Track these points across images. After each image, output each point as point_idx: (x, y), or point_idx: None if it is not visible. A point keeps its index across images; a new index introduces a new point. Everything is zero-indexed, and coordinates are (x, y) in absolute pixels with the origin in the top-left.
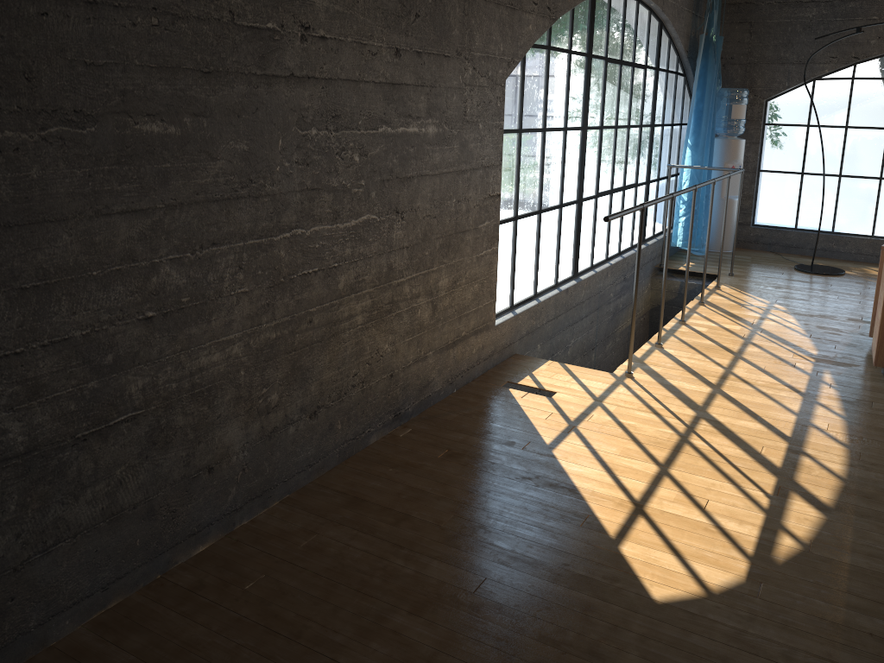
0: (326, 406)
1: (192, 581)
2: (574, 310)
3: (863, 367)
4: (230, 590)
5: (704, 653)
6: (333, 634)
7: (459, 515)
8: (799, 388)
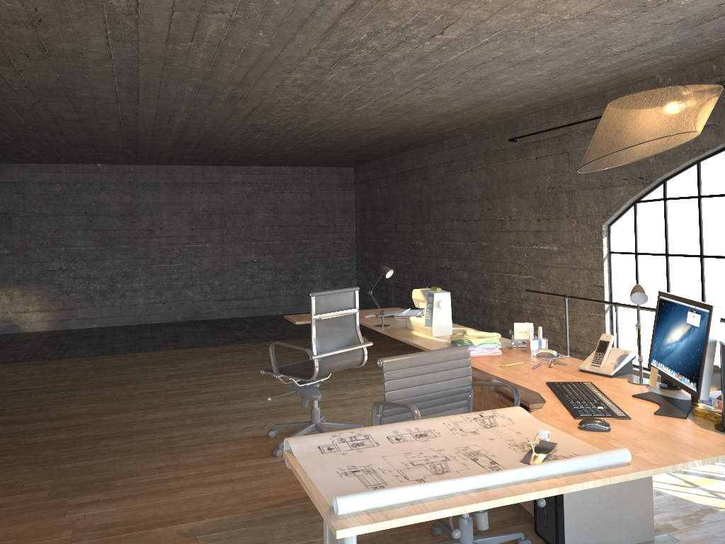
0: None
1: None
2: None
3: None
4: None
5: None
6: None
7: None
8: None
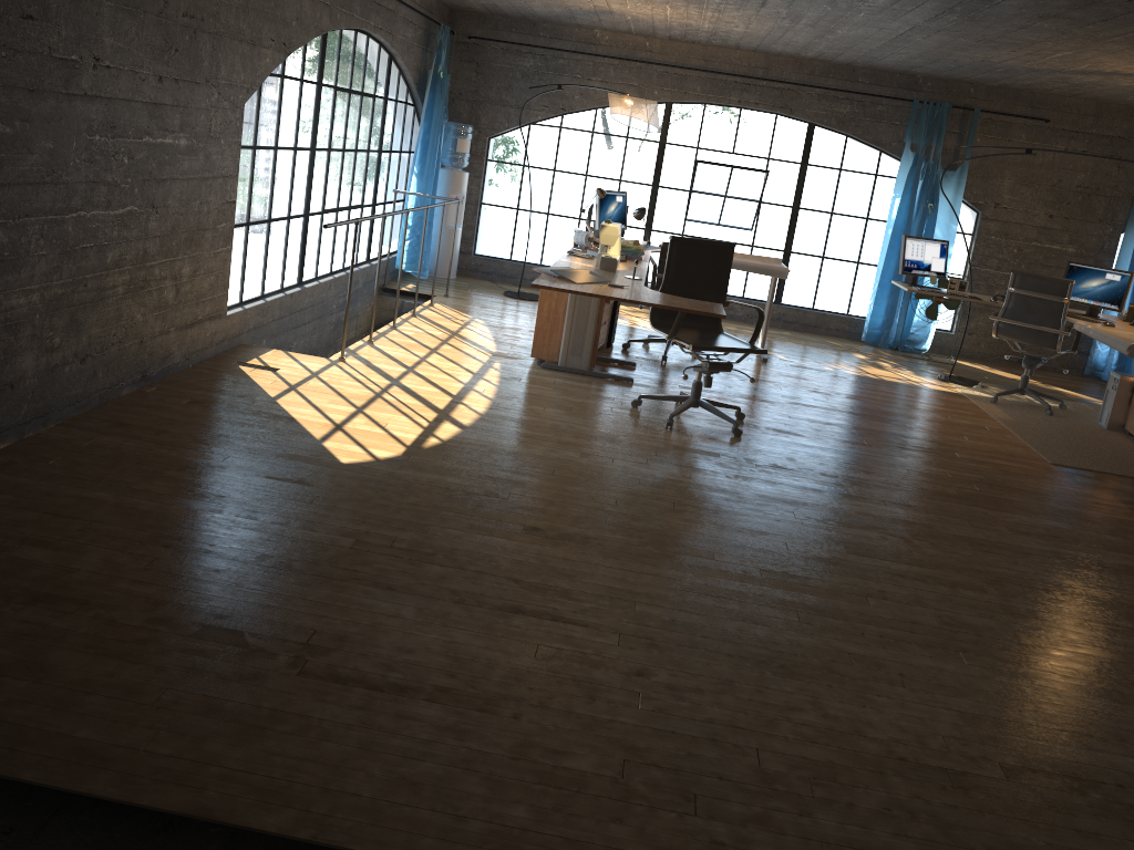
0: (92, 356)
1: (5, 460)
2: (298, 314)
3: (526, 360)
4: (38, 464)
5: (369, 480)
6: (126, 478)
7: (206, 431)
8: (473, 370)
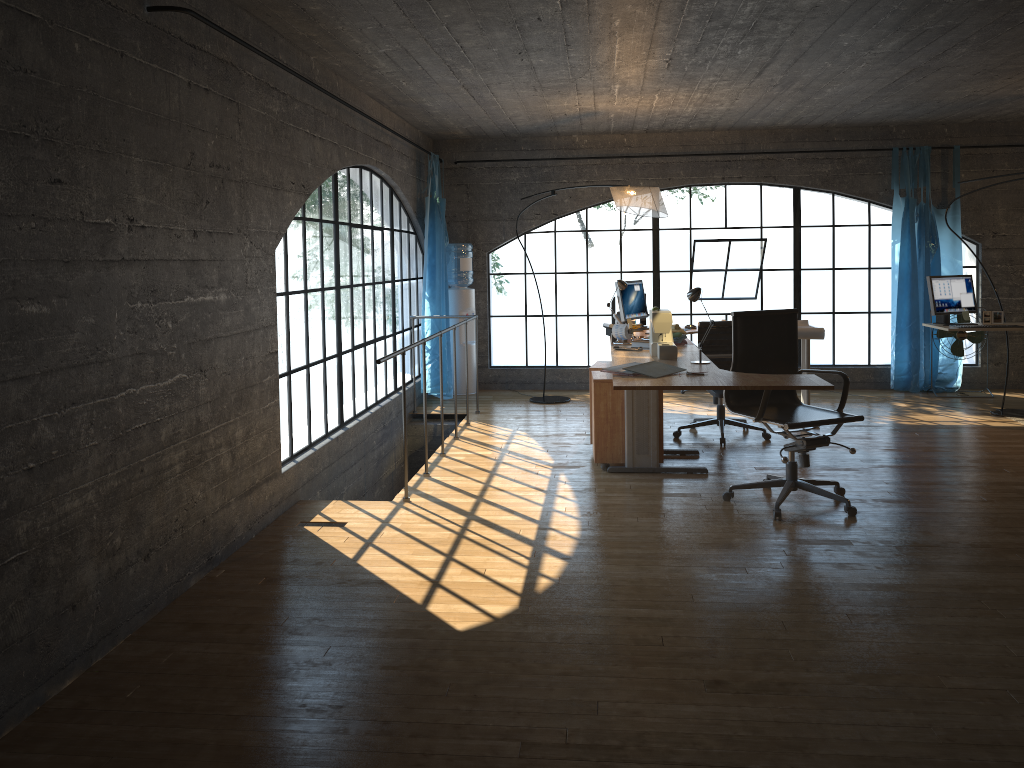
0: (156, 549)
1: (74, 703)
2: (345, 457)
3: (588, 466)
4: (114, 700)
5: (498, 649)
6: (221, 702)
7: (294, 616)
8: (543, 487)
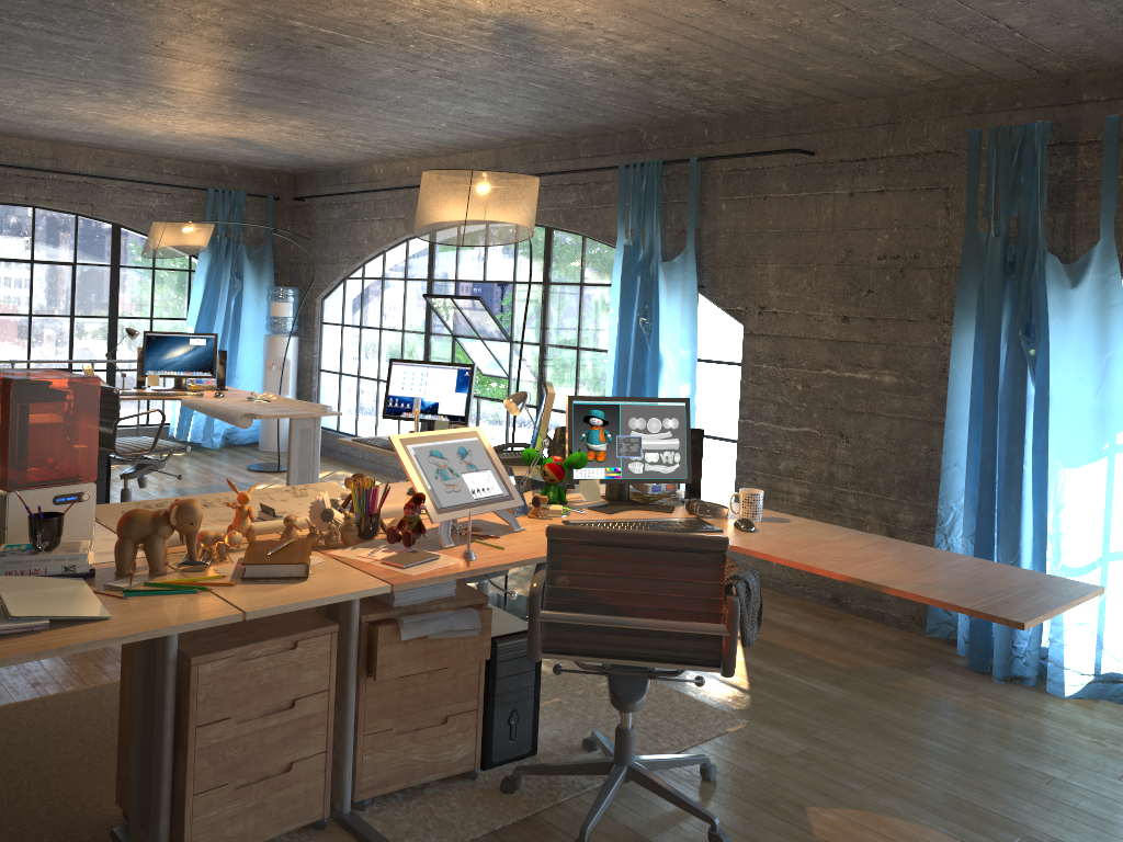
0: None
1: None
2: None
3: None
4: None
5: None
6: None
7: None
8: None
